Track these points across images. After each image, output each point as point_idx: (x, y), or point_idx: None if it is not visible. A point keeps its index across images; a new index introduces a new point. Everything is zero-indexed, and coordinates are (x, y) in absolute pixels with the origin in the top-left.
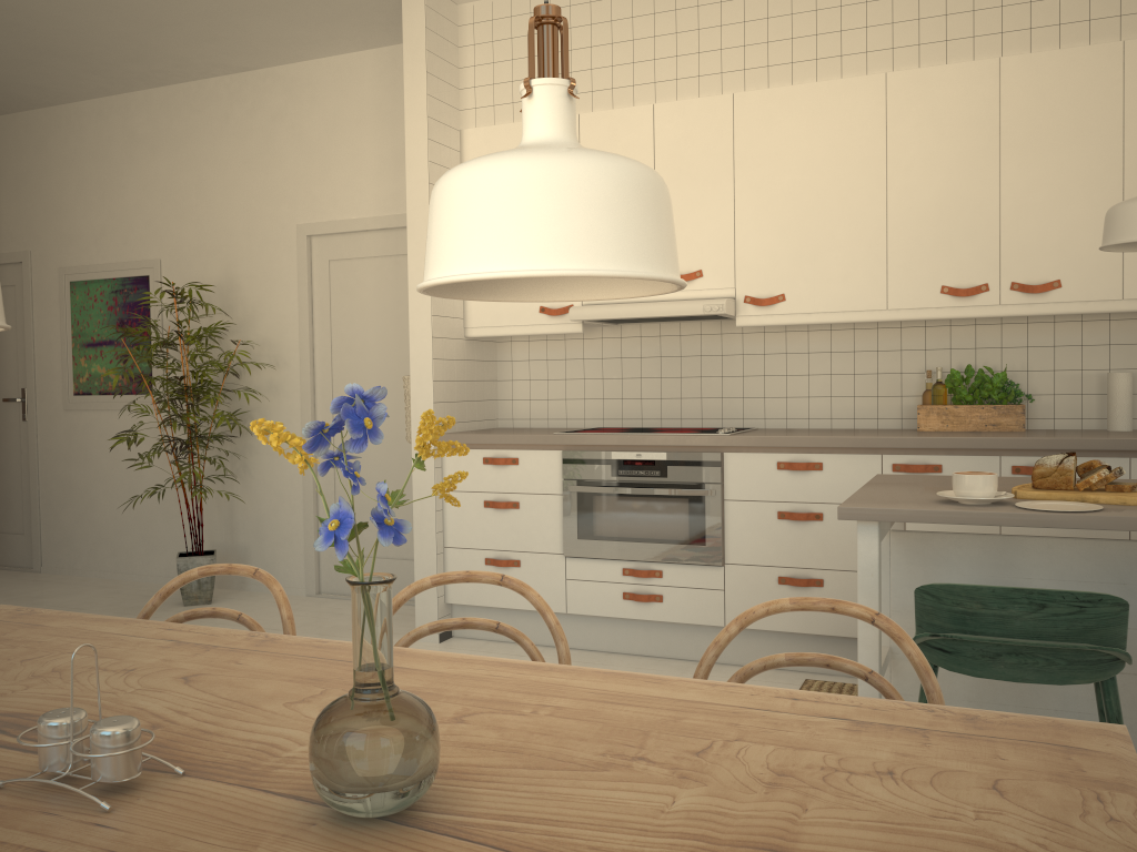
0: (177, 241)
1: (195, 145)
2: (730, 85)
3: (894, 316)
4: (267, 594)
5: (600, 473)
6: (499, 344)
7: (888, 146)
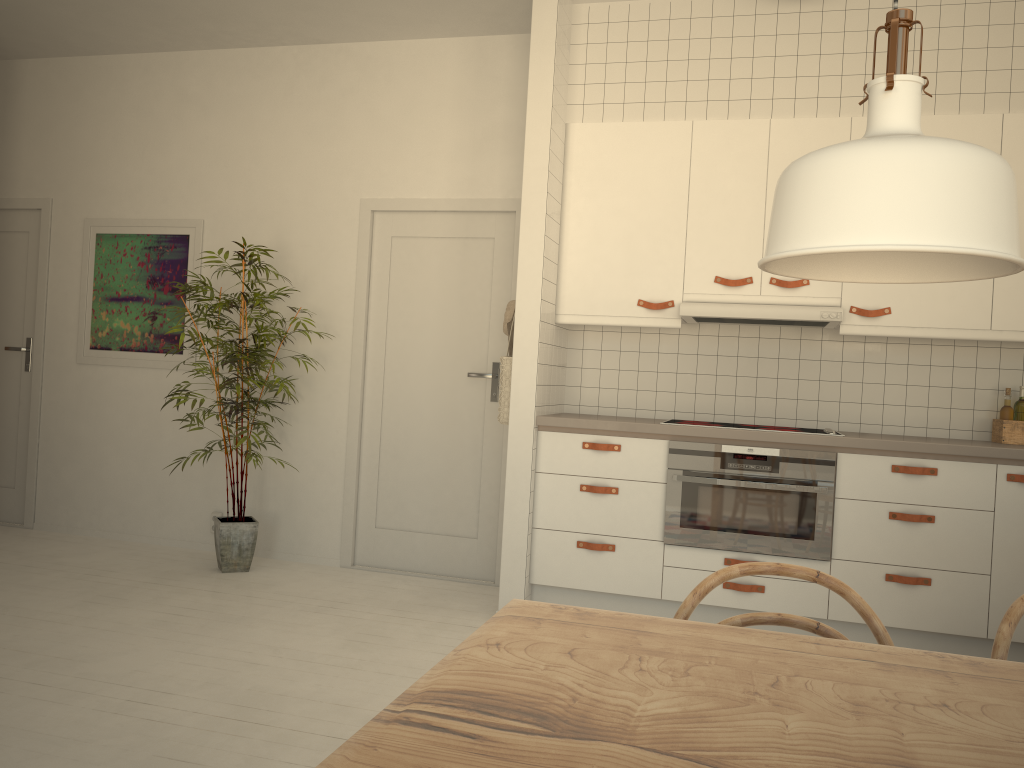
0: (224, 203)
1: (254, 111)
2: (848, 110)
3: (996, 336)
4: (297, 563)
5: (708, 464)
6: (570, 332)
7: None
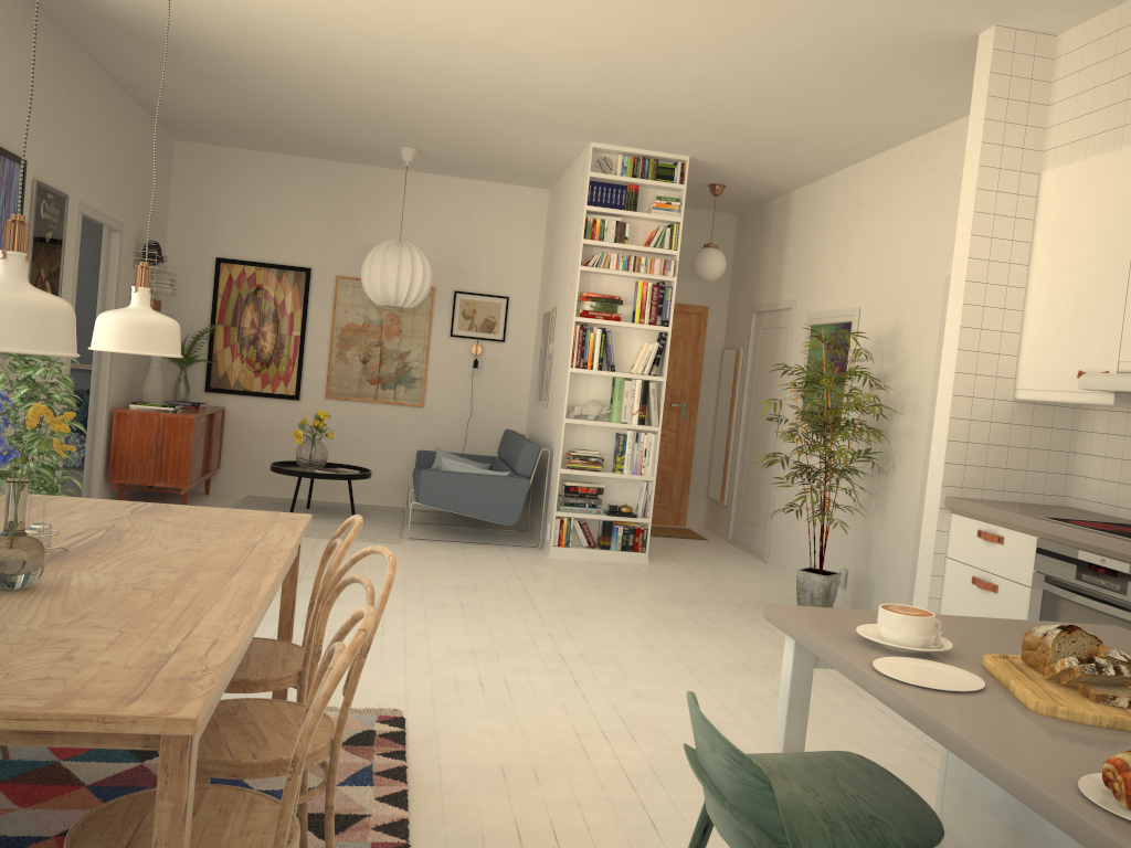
0: (871, 291)
1: (893, 204)
2: None
3: None
4: None
5: (1065, 572)
6: (1082, 411)
7: None
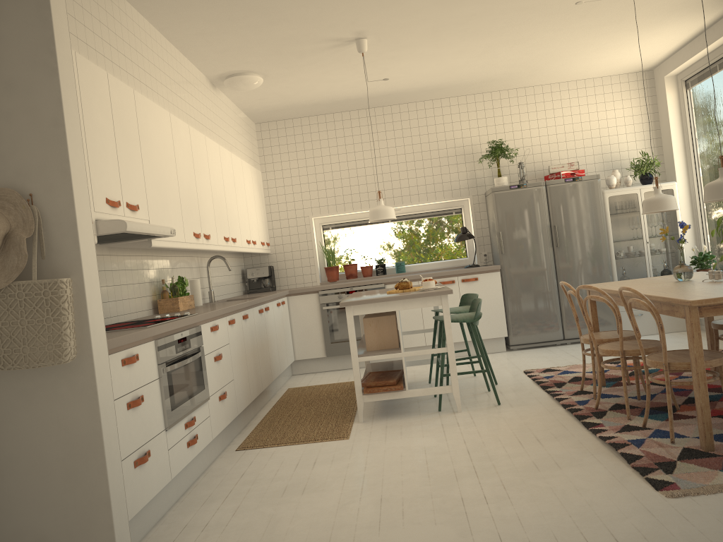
0: None
1: None
2: (131, 83)
3: (187, 246)
4: None
5: (172, 353)
6: None
7: (175, 153)
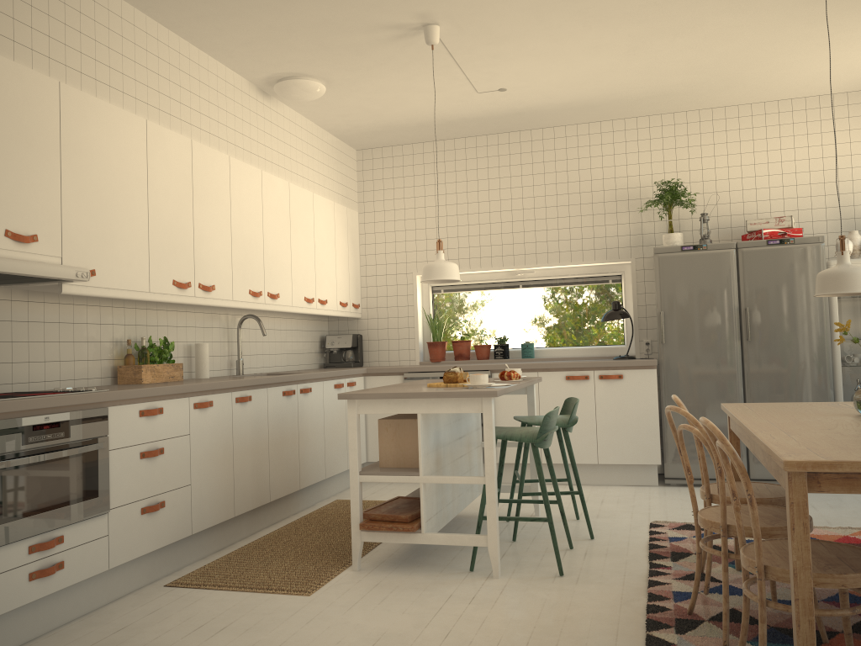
0: None
1: None
2: (56, 73)
3: (153, 297)
4: None
5: (11, 443)
6: None
7: (149, 173)
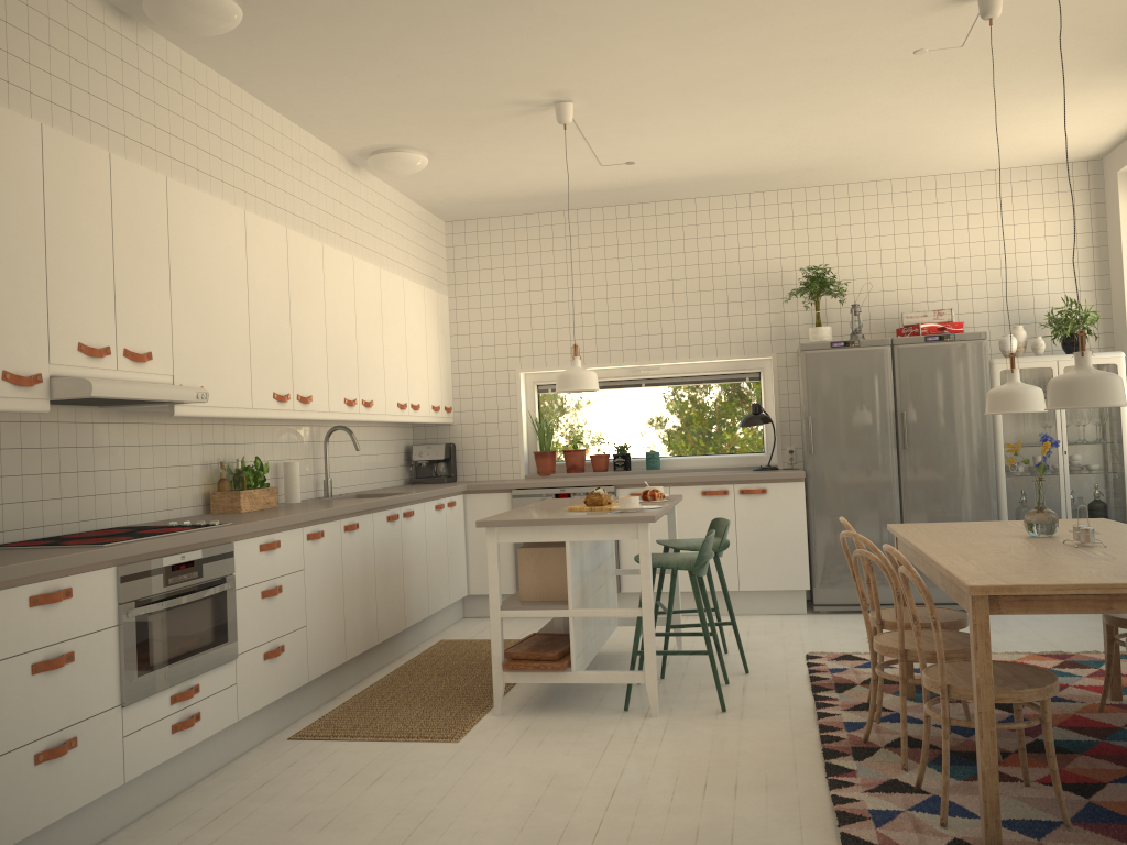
0: None
1: None
2: (163, 167)
3: (255, 414)
4: None
5: (155, 586)
6: None
7: (248, 272)
